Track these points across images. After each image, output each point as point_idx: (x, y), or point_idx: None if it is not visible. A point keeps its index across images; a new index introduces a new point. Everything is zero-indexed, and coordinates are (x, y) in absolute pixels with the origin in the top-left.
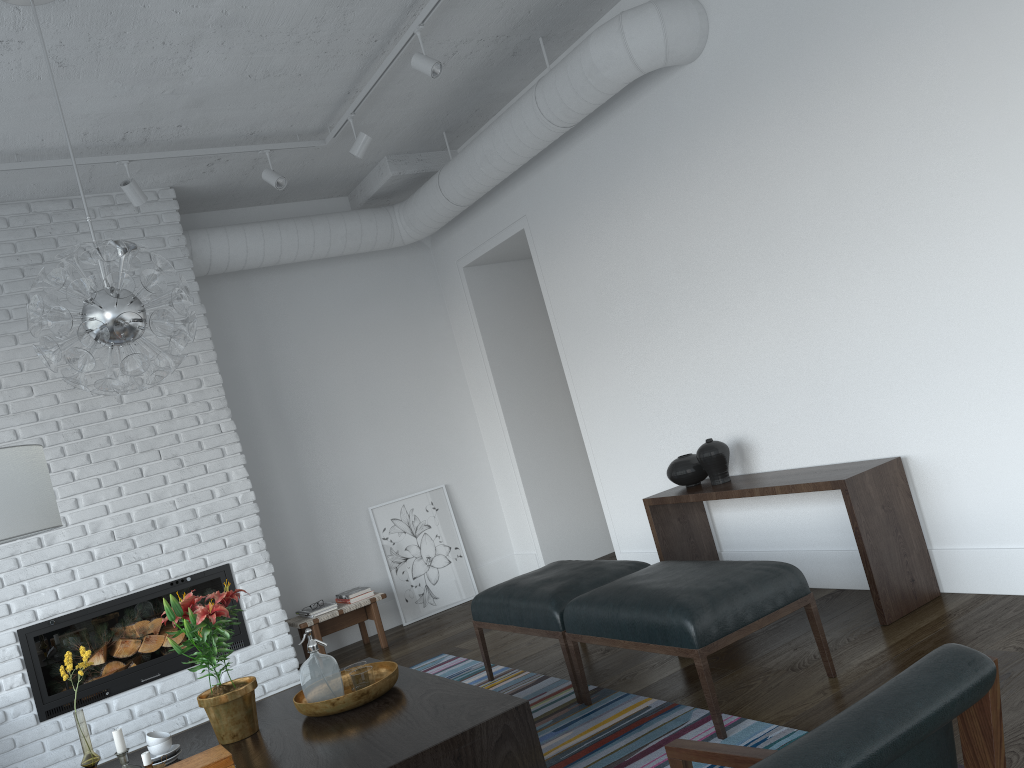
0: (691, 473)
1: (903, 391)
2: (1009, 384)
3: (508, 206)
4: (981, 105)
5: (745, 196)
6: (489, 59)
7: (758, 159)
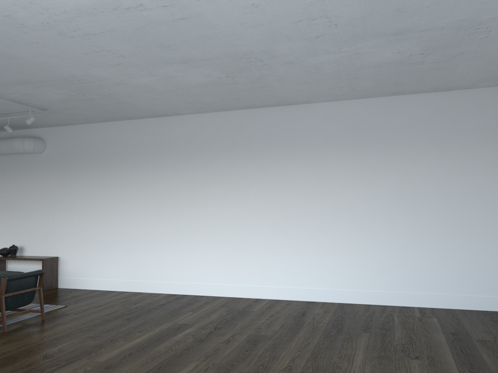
0: (6, 252)
1: (63, 242)
2: (82, 245)
3: None
4: (91, 191)
5: (42, 189)
6: None
7: (47, 182)
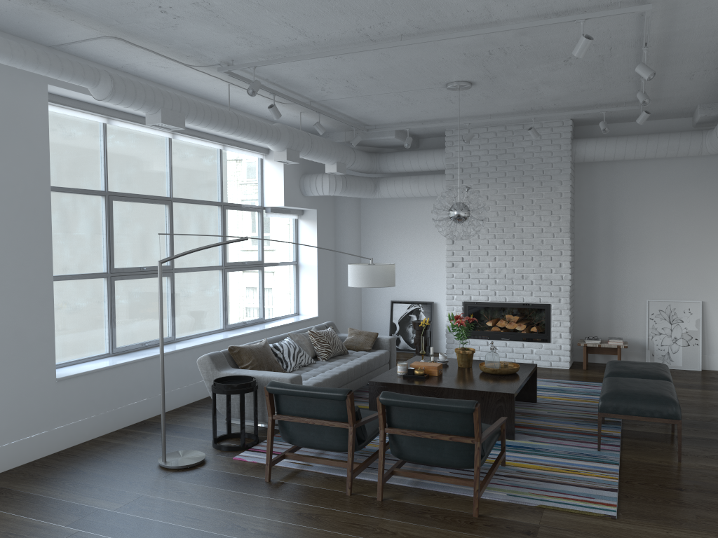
0: None
1: None
2: None
3: None
4: None
5: None
6: None
7: None
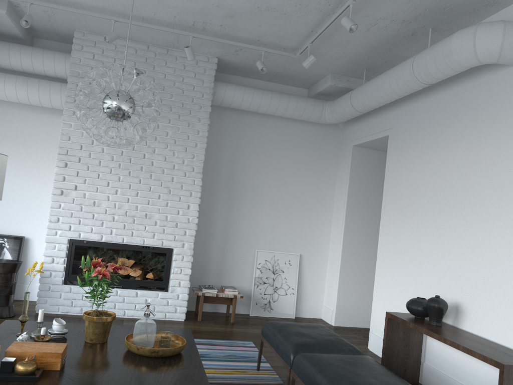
0: (419, 310)
1: None
2: None
3: (385, 120)
4: None
5: None
6: (396, 33)
7: None
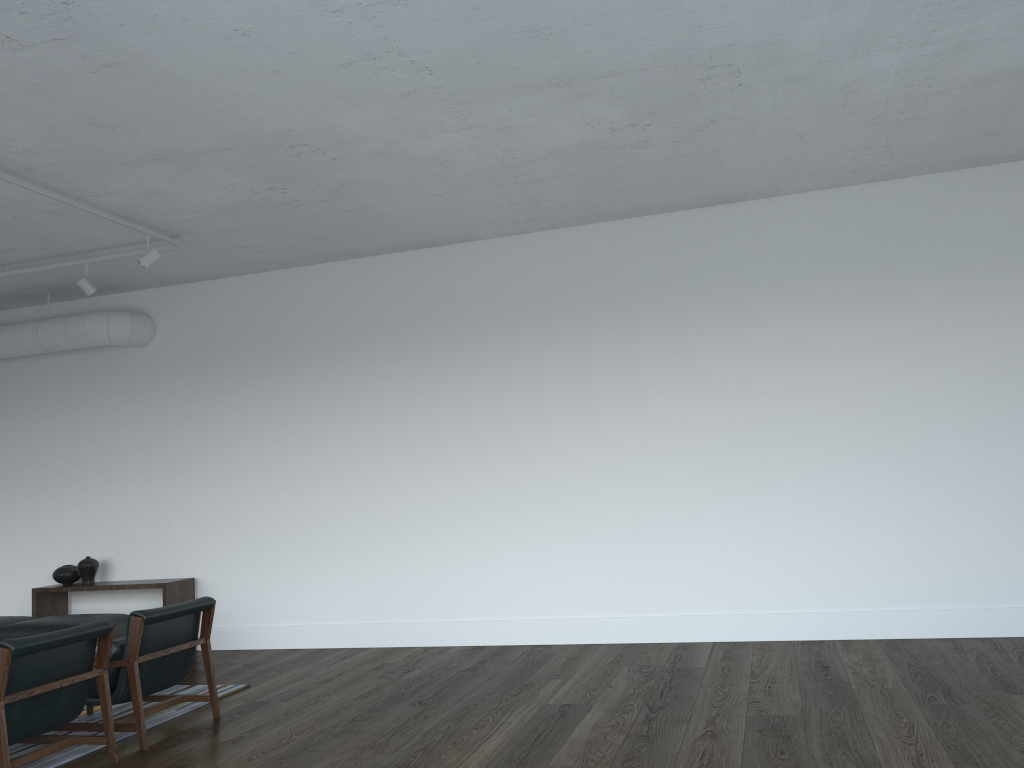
0: (71, 575)
1: (204, 544)
2: (251, 548)
3: None
4: (267, 425)
5: (150, 426)
6: (9, 293)
7: (163, 410)
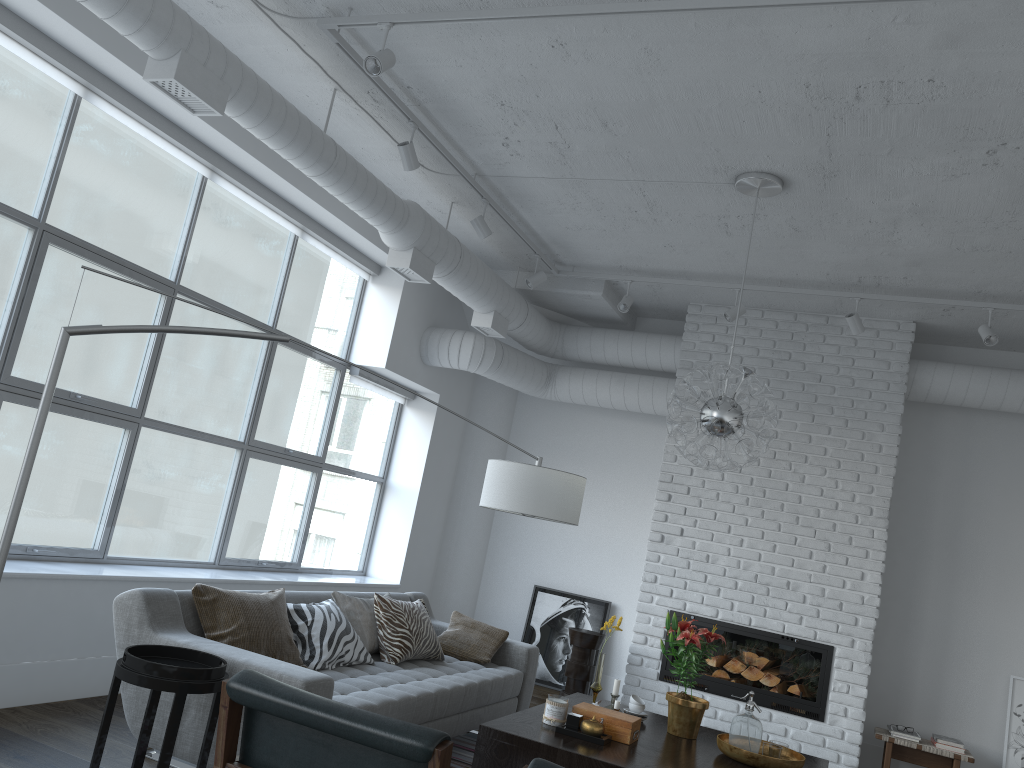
0: None
1: None
2: None
3: None
4: None
5: None
6: None
7: None
